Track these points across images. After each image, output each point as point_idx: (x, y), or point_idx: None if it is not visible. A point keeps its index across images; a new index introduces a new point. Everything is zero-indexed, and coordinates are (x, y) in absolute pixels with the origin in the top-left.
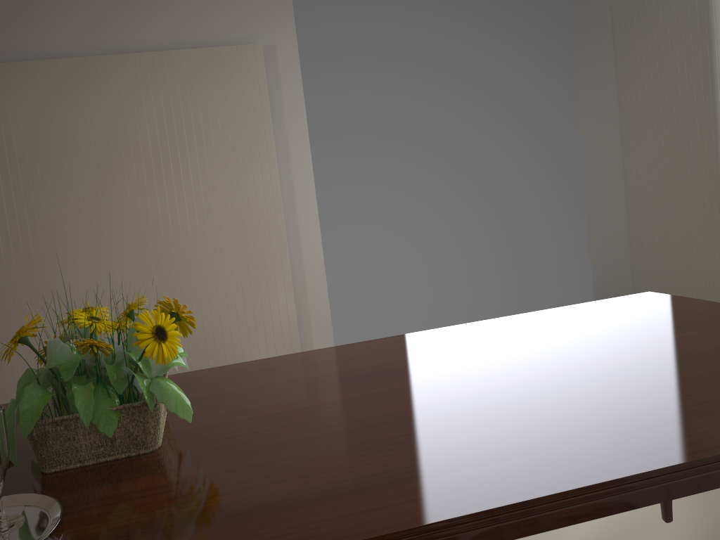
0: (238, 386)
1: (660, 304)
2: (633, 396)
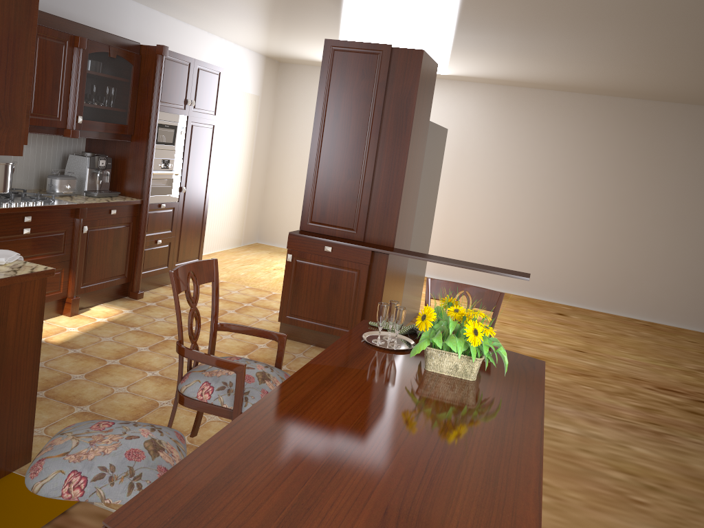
0: (490, 400)
1: None
2: (300, 446)
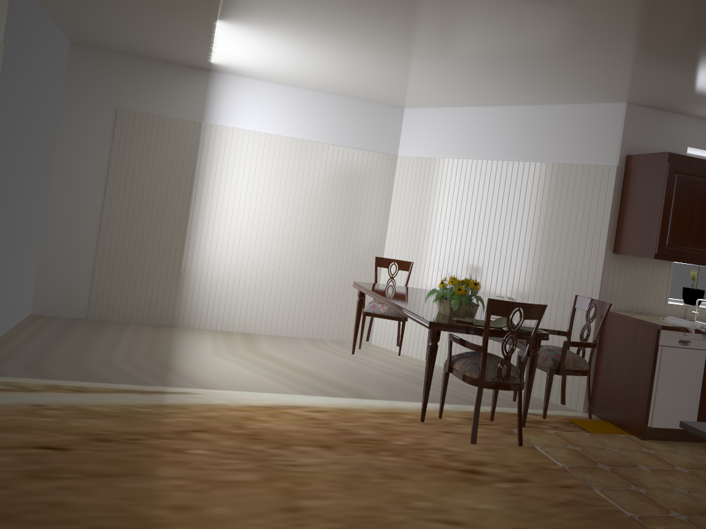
0: (419, 306)
1: (370, 284)
2: None
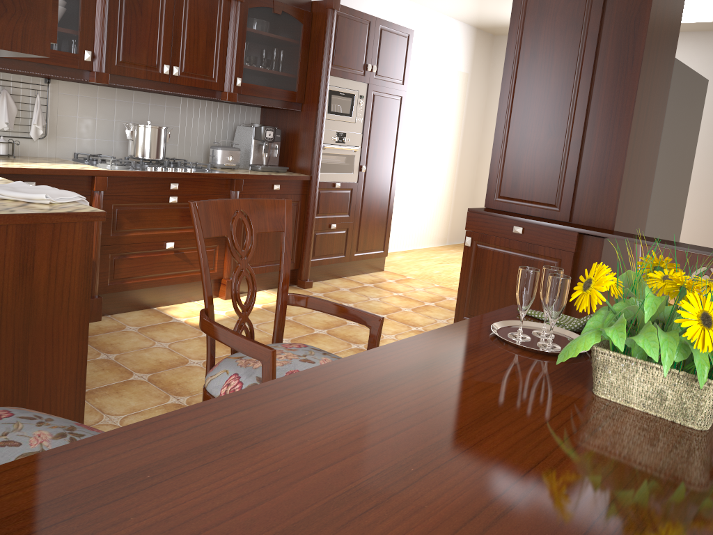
0: None
1: None
2: (156, 529)
